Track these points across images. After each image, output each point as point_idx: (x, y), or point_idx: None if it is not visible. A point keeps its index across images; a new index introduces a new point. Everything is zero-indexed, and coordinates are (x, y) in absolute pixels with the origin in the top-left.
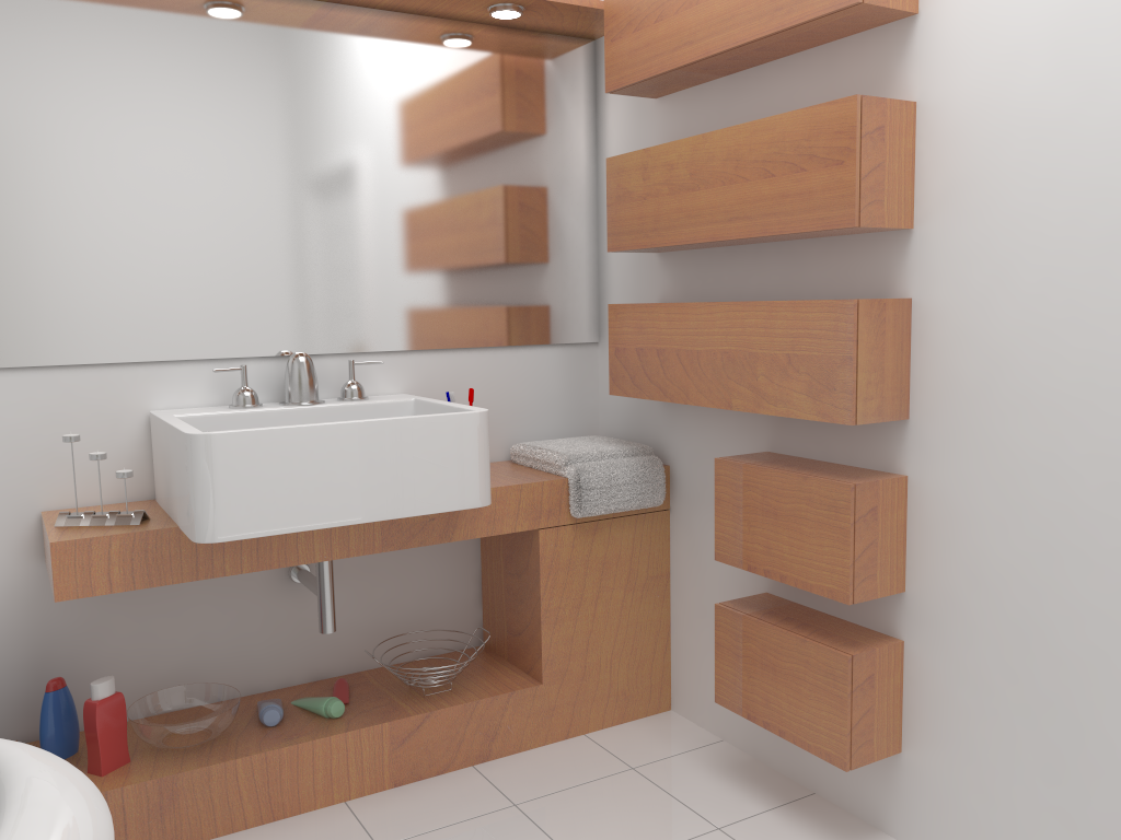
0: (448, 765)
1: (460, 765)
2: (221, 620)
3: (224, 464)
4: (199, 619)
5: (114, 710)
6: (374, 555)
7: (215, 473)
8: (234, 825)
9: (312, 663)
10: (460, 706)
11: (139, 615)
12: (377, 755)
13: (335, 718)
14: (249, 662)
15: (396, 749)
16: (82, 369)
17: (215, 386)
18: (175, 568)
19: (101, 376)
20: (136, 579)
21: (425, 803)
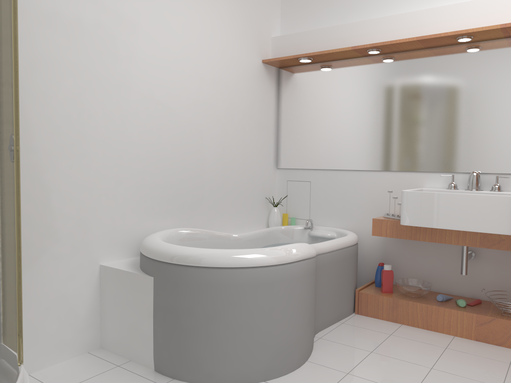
0: (501, 343)
1: (507, 346)
2: (439, 263)
3: (409, 201)
4: (432, 261)
5: (389, 275)
6: (505, 256)
7: (405, 203)
8: (414, 324)
9: (472, 291)
10: (510, 321)
11: (413, 253)
12: (469, 324)
13: (460, 306)
14: (448, 281)
15: (478, 326)
16: (405, 172)
17: (446, 181)
18: (404, 234)
19: (410, 175)
20: (393, 234)
21: (478, 348)
